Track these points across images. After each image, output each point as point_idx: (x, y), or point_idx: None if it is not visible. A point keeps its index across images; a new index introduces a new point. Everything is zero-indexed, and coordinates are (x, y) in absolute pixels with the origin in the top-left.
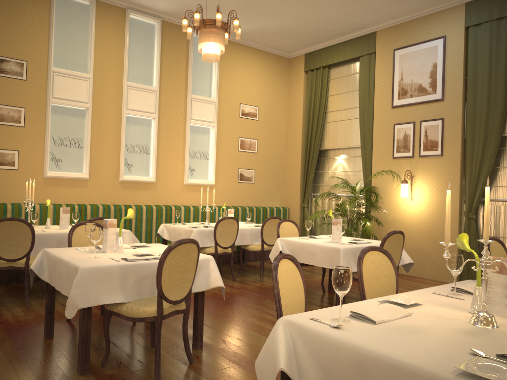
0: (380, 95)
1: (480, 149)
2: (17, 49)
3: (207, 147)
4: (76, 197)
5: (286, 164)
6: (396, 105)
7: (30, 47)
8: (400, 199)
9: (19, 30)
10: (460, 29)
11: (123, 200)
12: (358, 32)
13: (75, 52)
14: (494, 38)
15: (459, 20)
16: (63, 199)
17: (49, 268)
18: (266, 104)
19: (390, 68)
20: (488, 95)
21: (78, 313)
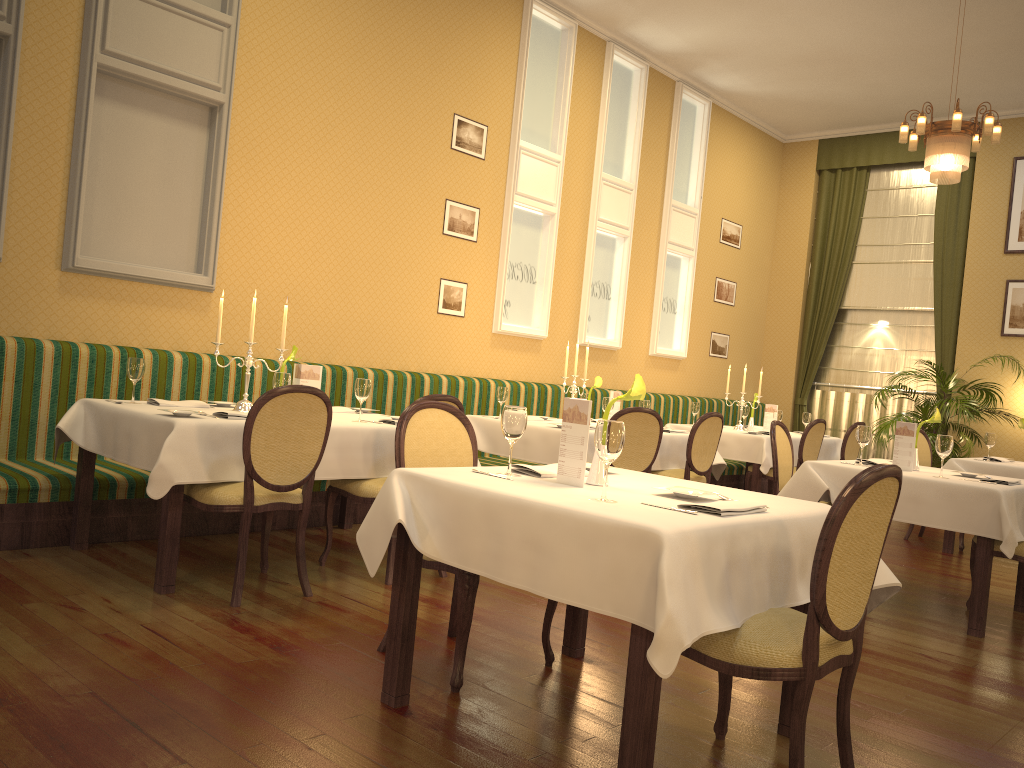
0: (982, 229)
1: None
2: (478, 104)
3: (676, 292)
4: (526, 370)
5: (766, 328)
6: (1014, 250)
7: (493, 101)
8: (1011, 402)
9: (482, 70)
10: None
11: (578, 378)
12: (942, 119)
13: (539, 114)
14: None
15: None
16: (511, 371)
17: None
18: (750, 222)
19: (1004, 187)
20: None
21: None
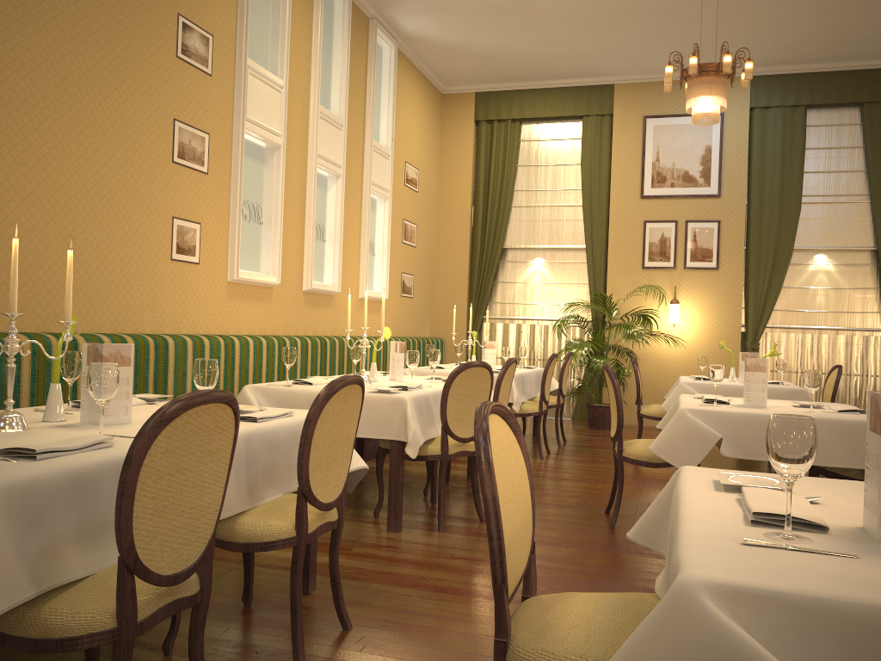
0: (622, 177)
1: (768, 263)
2: (202, 7)
3: (374, 234)
4: (260, 322)
5: (437, 267)
6: (649, 195)
7: (217, 7)
8: (654, 325)
9: None
10: (743, 109)
11: (305, 326)
12: (584, 79)
13: (258, 31)
14: (787, 128)
15: (742, 96)
16: (247, 325)
17: (736, 436)
18: (424, 166)
19: (637, 142)
20: (780, 198)
21: (579, 517)
